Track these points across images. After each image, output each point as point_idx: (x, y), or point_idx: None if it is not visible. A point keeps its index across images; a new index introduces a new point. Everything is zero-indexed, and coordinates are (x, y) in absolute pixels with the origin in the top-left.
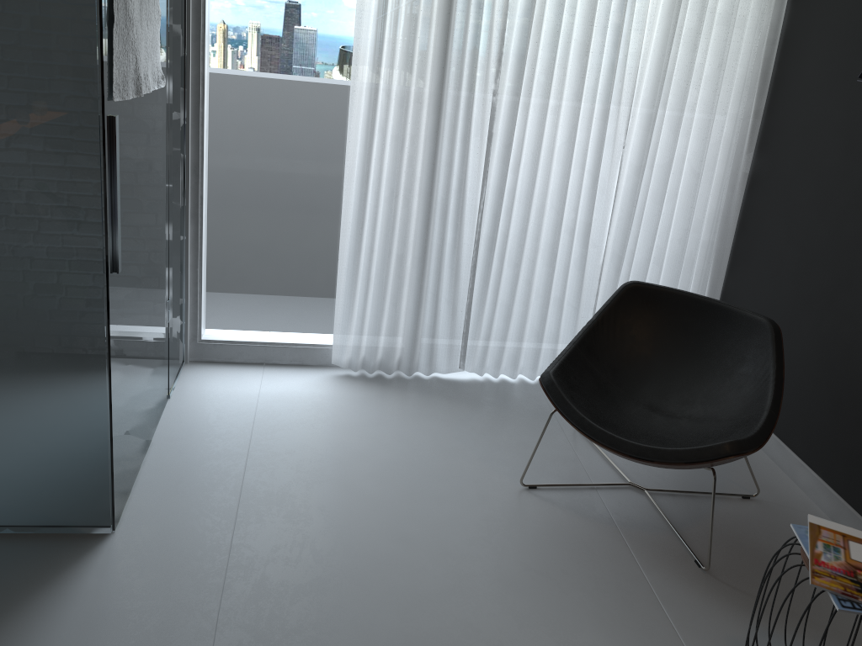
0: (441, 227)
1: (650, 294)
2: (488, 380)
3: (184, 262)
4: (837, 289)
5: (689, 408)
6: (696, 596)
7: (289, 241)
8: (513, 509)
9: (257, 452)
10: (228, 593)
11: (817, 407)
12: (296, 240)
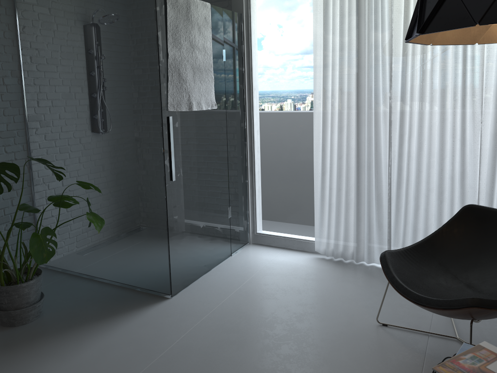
0: (367, 175)
1: (481, 213)
2: None
3: (247, 192)
4: None
5: (495, 288)
6: None
7: (295, 184)
8: (362, 332)
9: (250, 282)
10: (194, 329)
11: None
12: (298, 184)
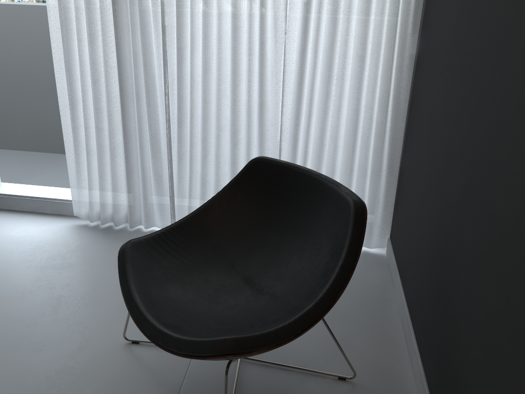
0: (136, 108)
1: (272, 170)
2: None
3: None
4: (444, 170)
5: (278, 284)
6: None
7: (39, 120)
8: (96, 363)
9: None
10: None
11: (427, 295)
12: (44, 120)
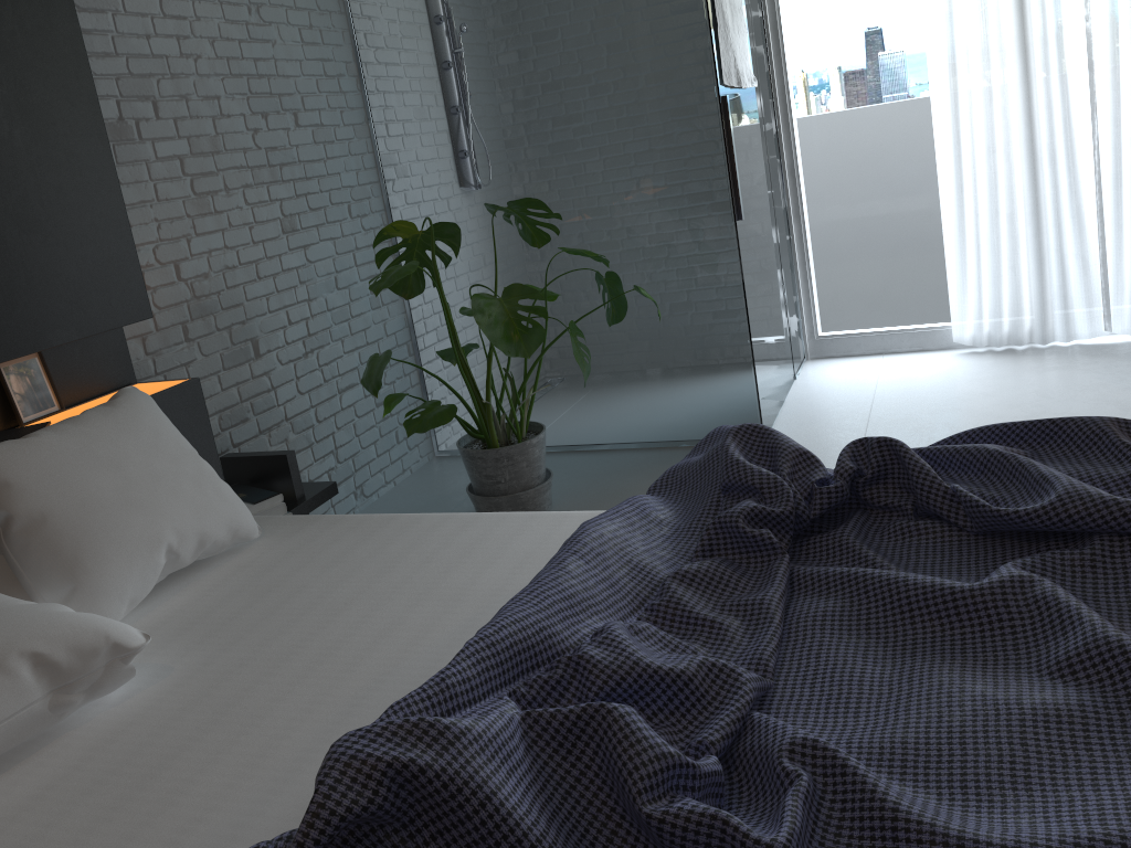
0: (1051, 174)
1: None
2: None
3: (792, 259)
4: None
5: None
6: None
7: (890, 225)
8: None
9: (881, 400)
10: None
11: None
12: (897, 223)
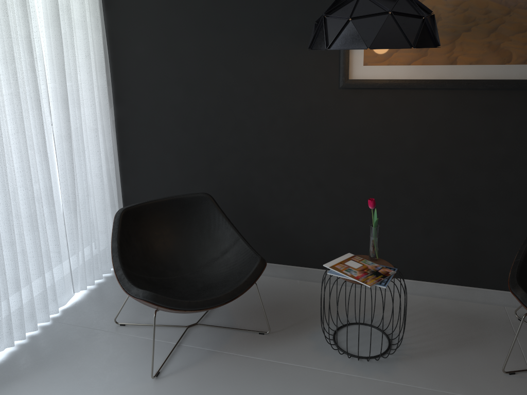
0: None
1: (135, 212)
2: (21, 345)
3: None
4: (212, 164)
5: (196, 262)
6: (282, 346)
7: None
8: (170, 394)
9: None
10: None
11: None
12: None
